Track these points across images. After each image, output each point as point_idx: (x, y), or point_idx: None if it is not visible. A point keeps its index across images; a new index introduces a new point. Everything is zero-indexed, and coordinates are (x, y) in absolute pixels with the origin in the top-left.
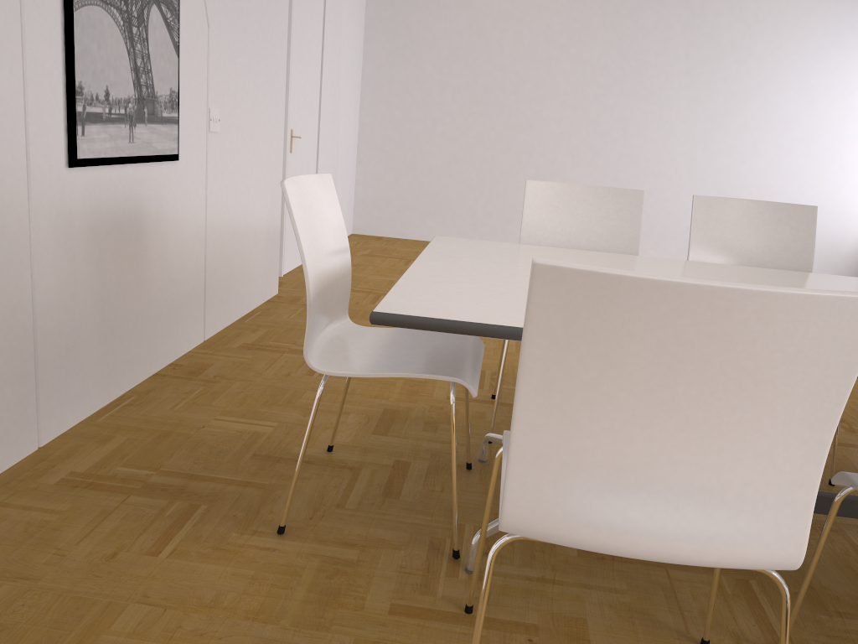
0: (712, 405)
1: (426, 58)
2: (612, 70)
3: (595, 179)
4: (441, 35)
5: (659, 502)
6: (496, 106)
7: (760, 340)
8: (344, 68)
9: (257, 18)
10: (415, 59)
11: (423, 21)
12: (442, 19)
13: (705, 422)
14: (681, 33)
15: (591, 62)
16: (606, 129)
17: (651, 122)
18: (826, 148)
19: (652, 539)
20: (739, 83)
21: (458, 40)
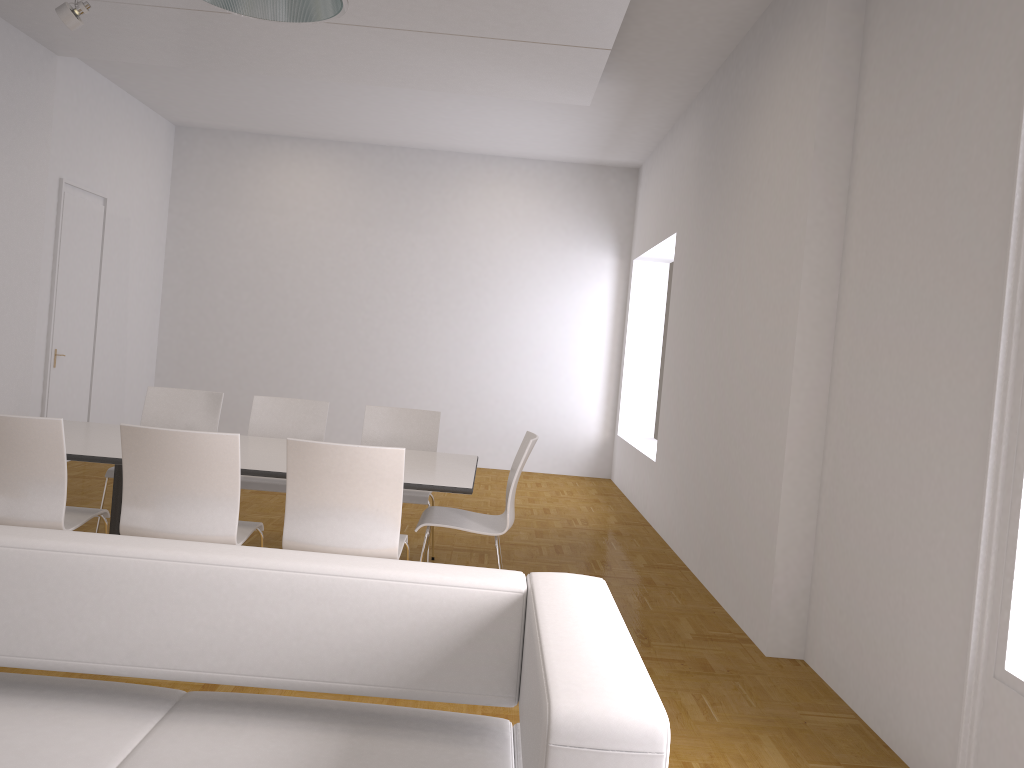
0: (14, 461)
1: (218, 287)
2: (376, 299)
3: (367, 389)
4: (232, 268)
5: (1, 501)
6: (280, 327)
7: (20, 435)
8: (134, 296)
9: (3, 273)
10: (209, 287)
11: (216, 256)
12: (233, 255)
13: (13, 468)
14: (431, 271)
15: (359, 292)
16: (374, 347)
17: (411, 342)
18: (554, 364)
19: None
20: (480, 311)
21: (246, 273)
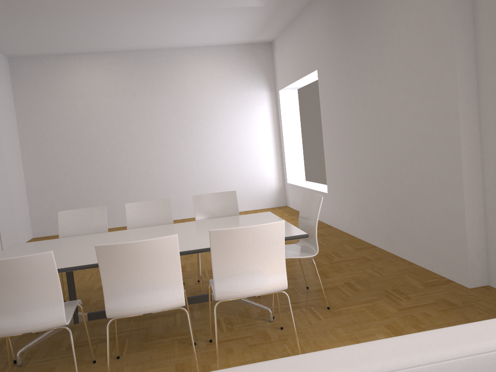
0: (22, 287)
1: (54, 145)
2: (146, 135)
3: (150, 185)
4: (60, 133)
5: (19, 316)
6: (95, 161)
7: (24, 268)
8: (8, 159)
9: None
10: (48, 146)
11: (49, 128)
12: (59, 126)
13: (23, 291)
14: (173, 115)
15: (136, 134)
16: (150, 162)
17: (170, 155)
18: (247, 152)
19: (19, 326)
20: (203, 132)
21: (69, 134)
